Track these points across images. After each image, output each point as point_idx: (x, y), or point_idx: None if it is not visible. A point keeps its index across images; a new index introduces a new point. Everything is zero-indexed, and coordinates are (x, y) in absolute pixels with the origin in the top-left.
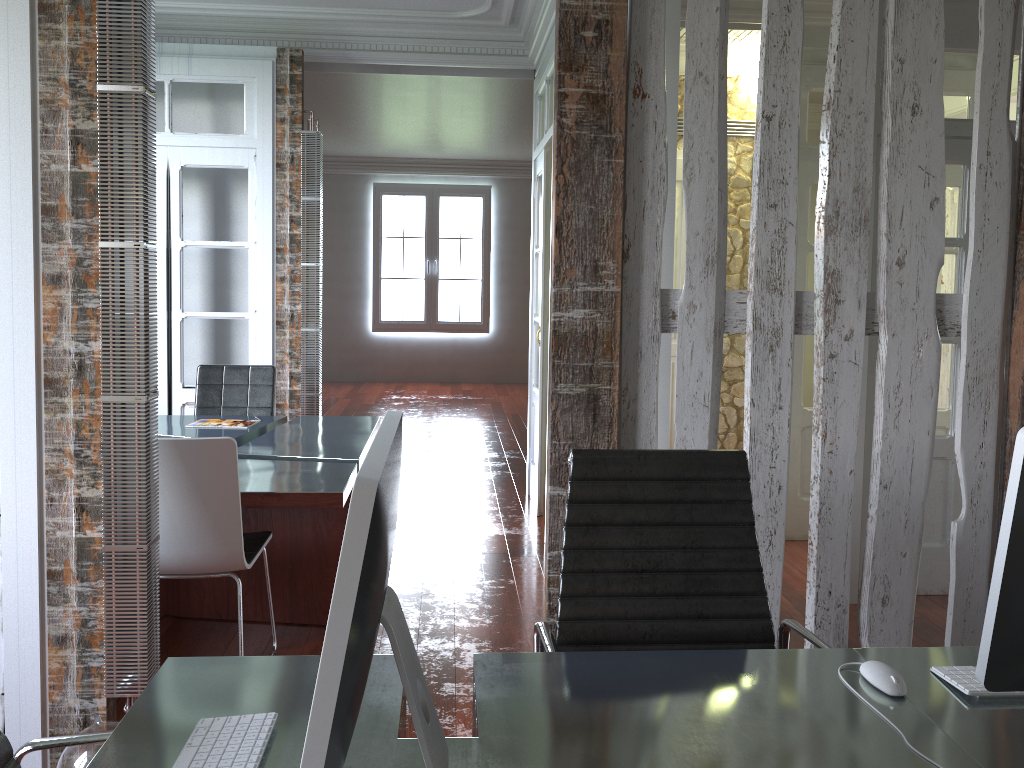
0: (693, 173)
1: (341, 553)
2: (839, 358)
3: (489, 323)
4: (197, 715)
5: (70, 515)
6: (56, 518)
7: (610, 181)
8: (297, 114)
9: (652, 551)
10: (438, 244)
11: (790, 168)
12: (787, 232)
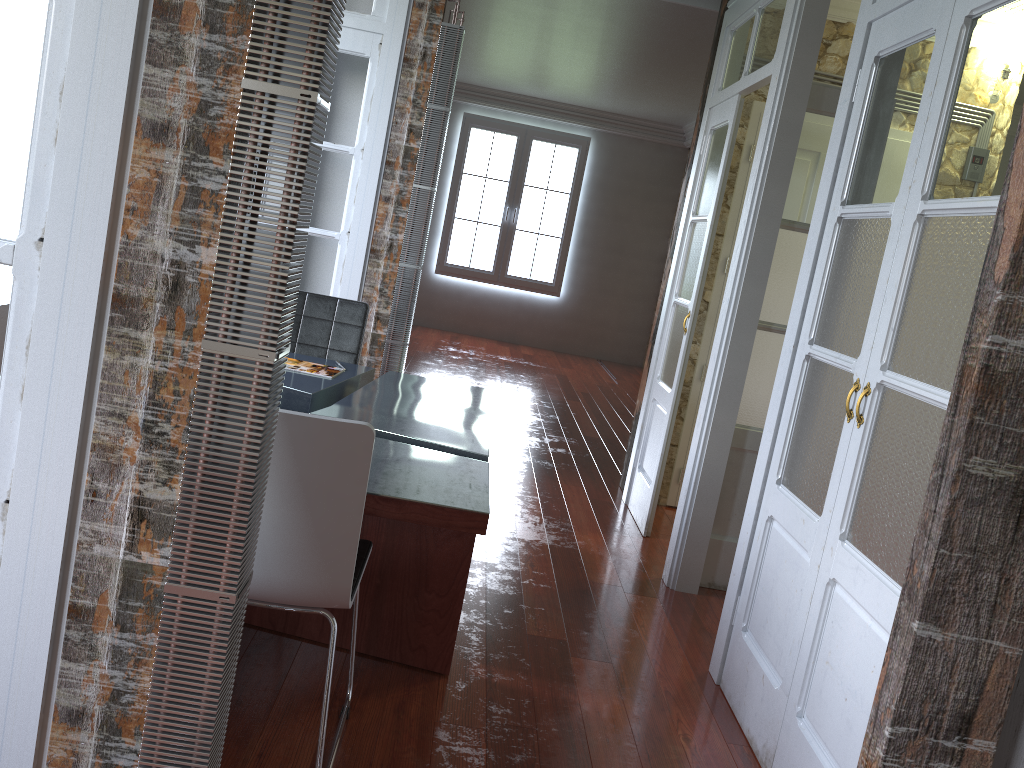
0: None
1: None
2: None
3: (561, 286)
4: None
5: (120, 523)
6: (97, 524)
7: None
8: (440, 1)
9: None
10: (522, 191)
11: None
12: None
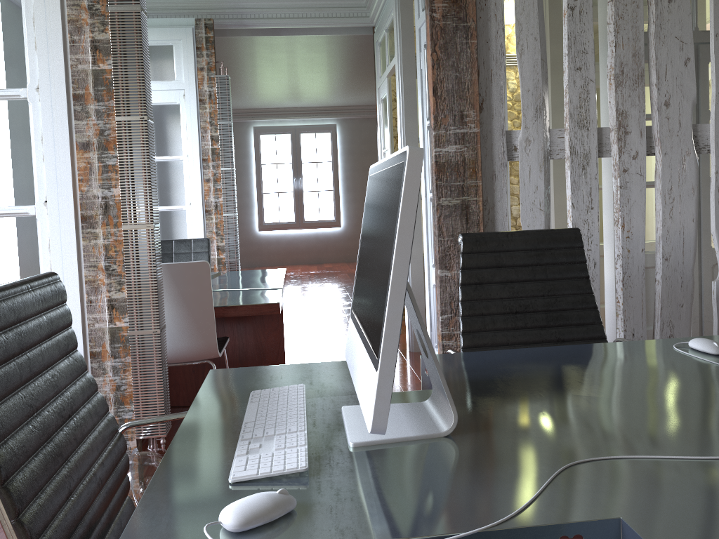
0: (523, 49)
1: (403, 195)
2: (630, 172)
3: (340, 220)
4: (247, 391)
5: (104, 312)
6: (94, 314)
7: (468, 55)
8: (212, 64)
9: (521, 299)
10: (301, 167)
11: (588, 42)
12: (589, 86)
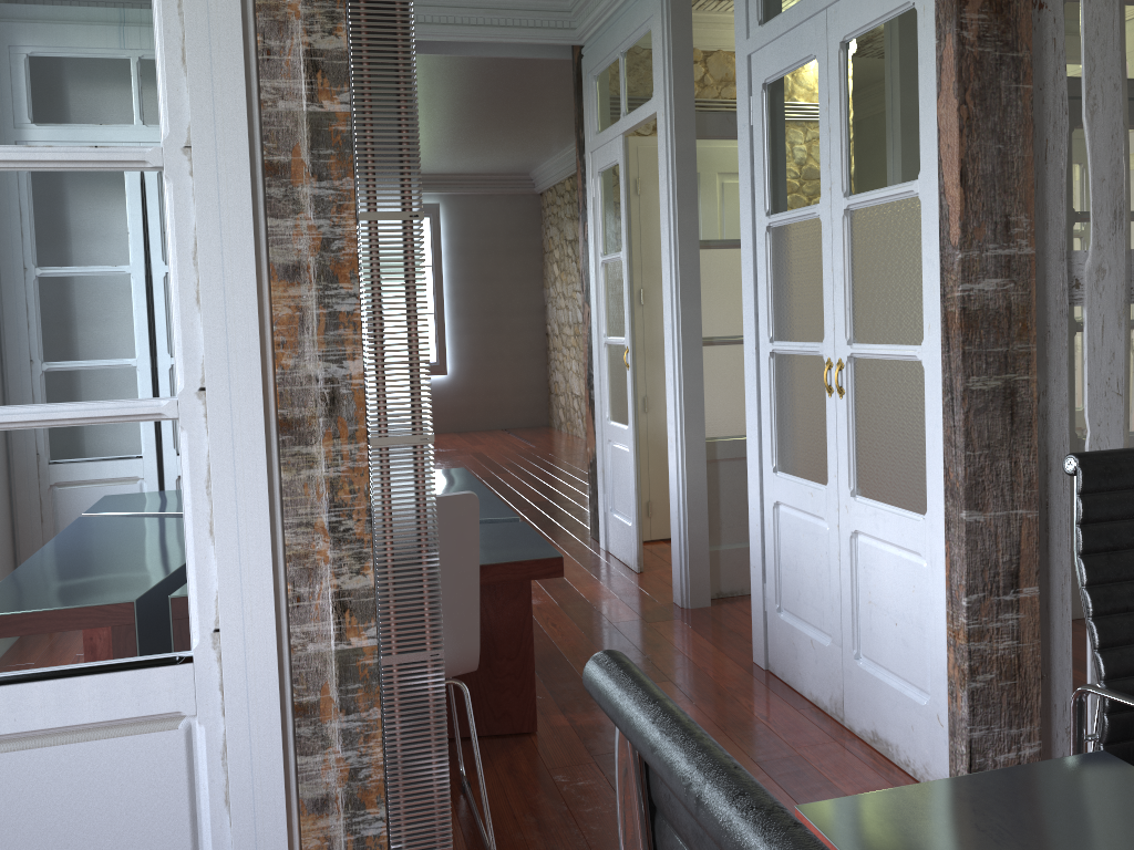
0: (1096, 104)
1: None
2: None
3: (446, 363)
4: None
5: (326, 618)
6: (306, 625)
7: (1018, 113)
8: None
9: None
10: None
11: None
12: None
